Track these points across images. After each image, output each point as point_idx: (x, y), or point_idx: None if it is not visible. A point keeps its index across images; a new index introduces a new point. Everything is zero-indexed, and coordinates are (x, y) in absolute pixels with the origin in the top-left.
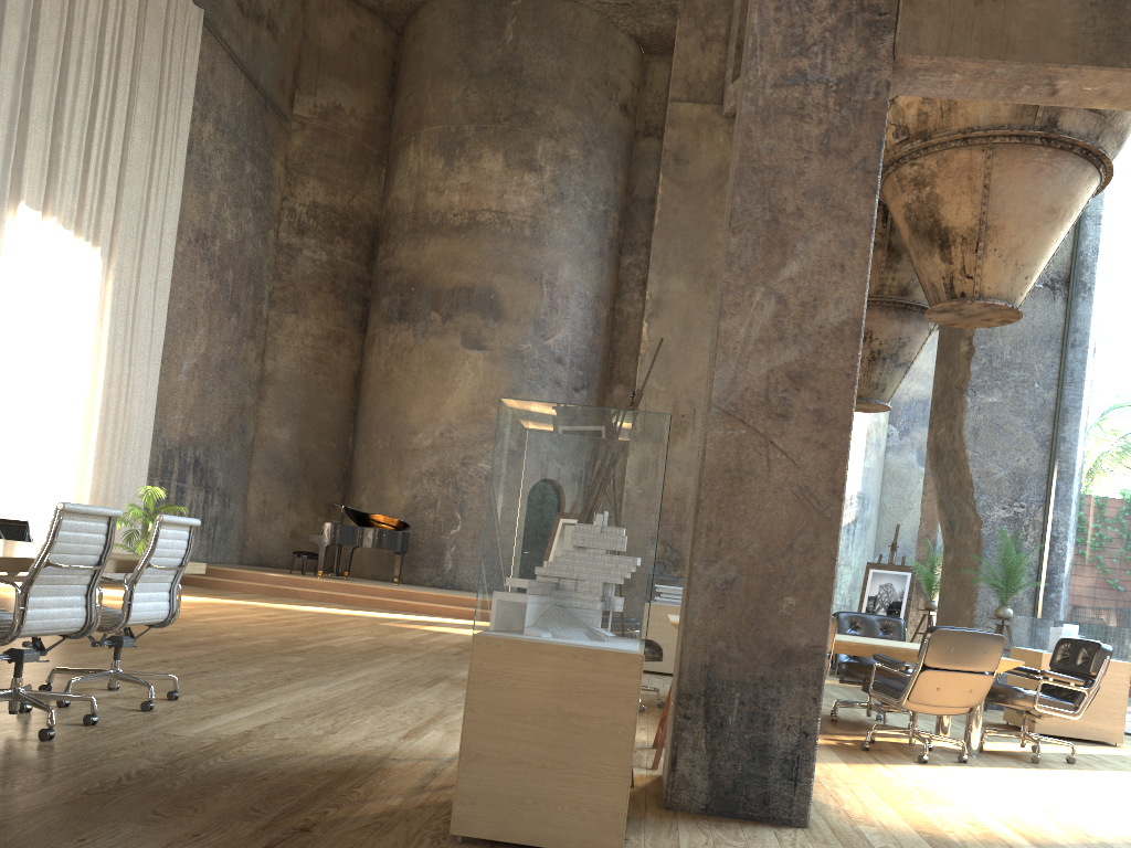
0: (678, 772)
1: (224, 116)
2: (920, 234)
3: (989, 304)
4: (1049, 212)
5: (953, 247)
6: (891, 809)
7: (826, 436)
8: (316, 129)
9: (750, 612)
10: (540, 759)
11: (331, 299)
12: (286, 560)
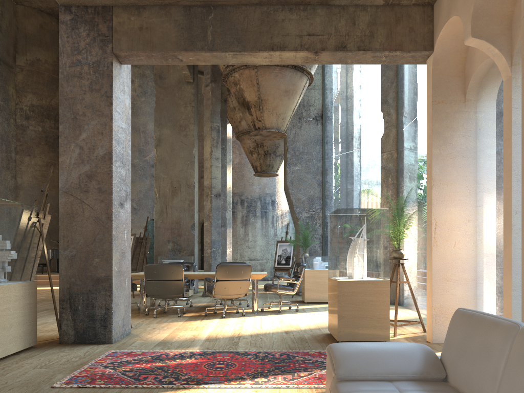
0: (62, 329)
1: None
2: (240, 104)
3: (268, 131)
4: (285, 92)
5: (251, 109)
6: (167, 334)
7: (103, 197)
8: (28, 71)
9: (82, 266)
10: None
11: (46, 148)
12: (39, 268)
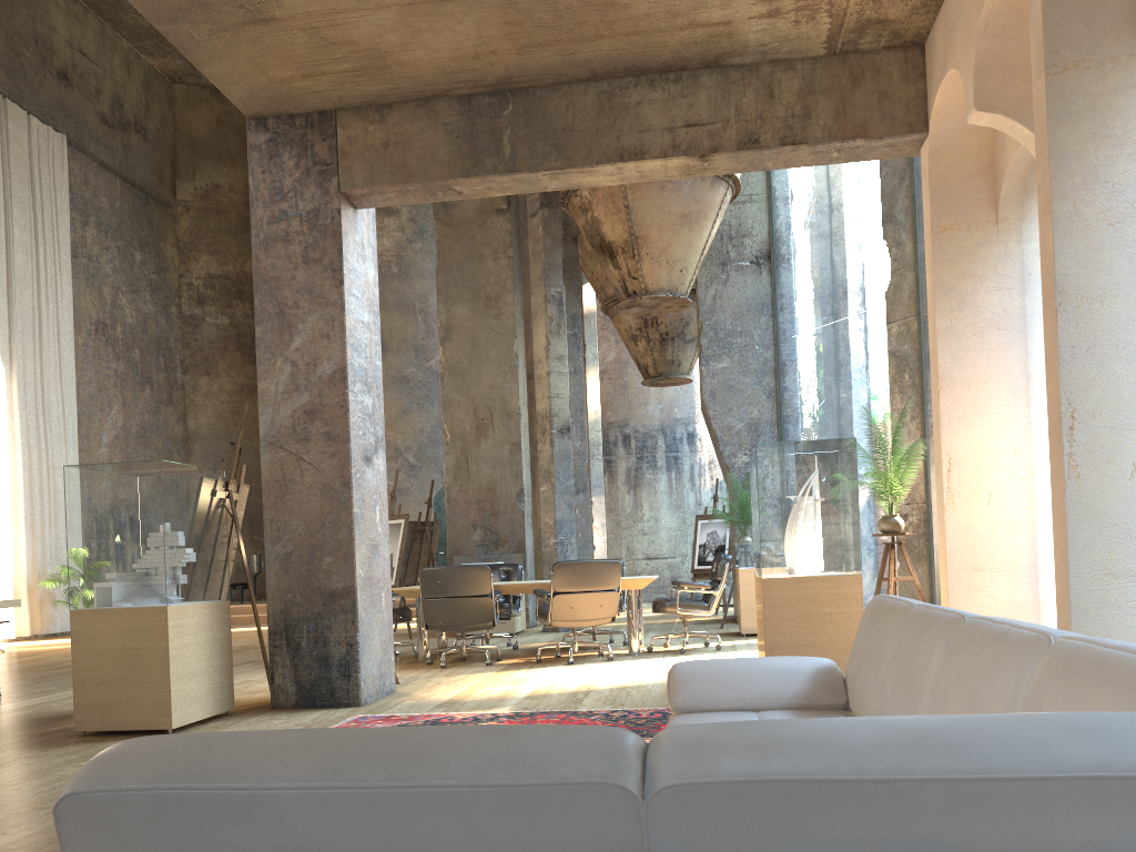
0: (276, 683)
1: (105, 218)
2: (597, 249)
3: (654, 297)
4: (683, 217)
5: (618, 257)
6: (460, 691)
7: (335, 448)
8: (200, 209)
9: (305, 571)
10: (118, 678)
11: (239, 357)
12: (235, 593)
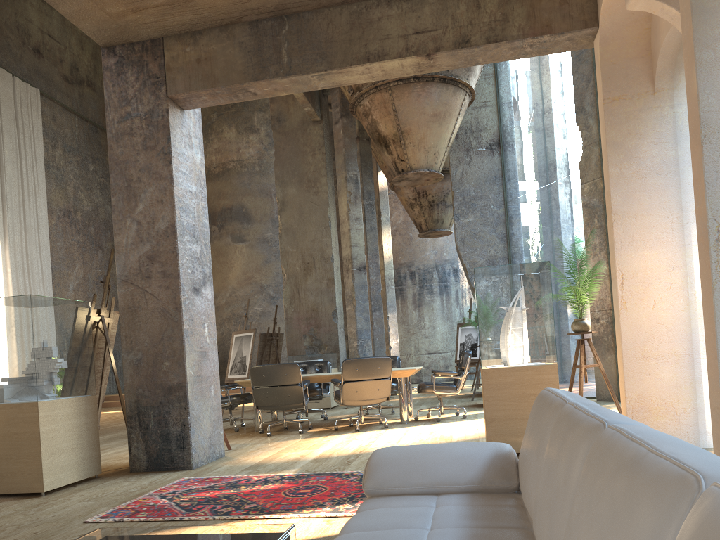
0: (133, 453)
1: (68, 142)
2: (376, 141)
3: (416, 173)
4: (434, 116)
5: (390, 146)
6: (269, 455)
7: (169, 283)
8: None
9: (150, 372)
10: (5, 455)
11: None
12: None
